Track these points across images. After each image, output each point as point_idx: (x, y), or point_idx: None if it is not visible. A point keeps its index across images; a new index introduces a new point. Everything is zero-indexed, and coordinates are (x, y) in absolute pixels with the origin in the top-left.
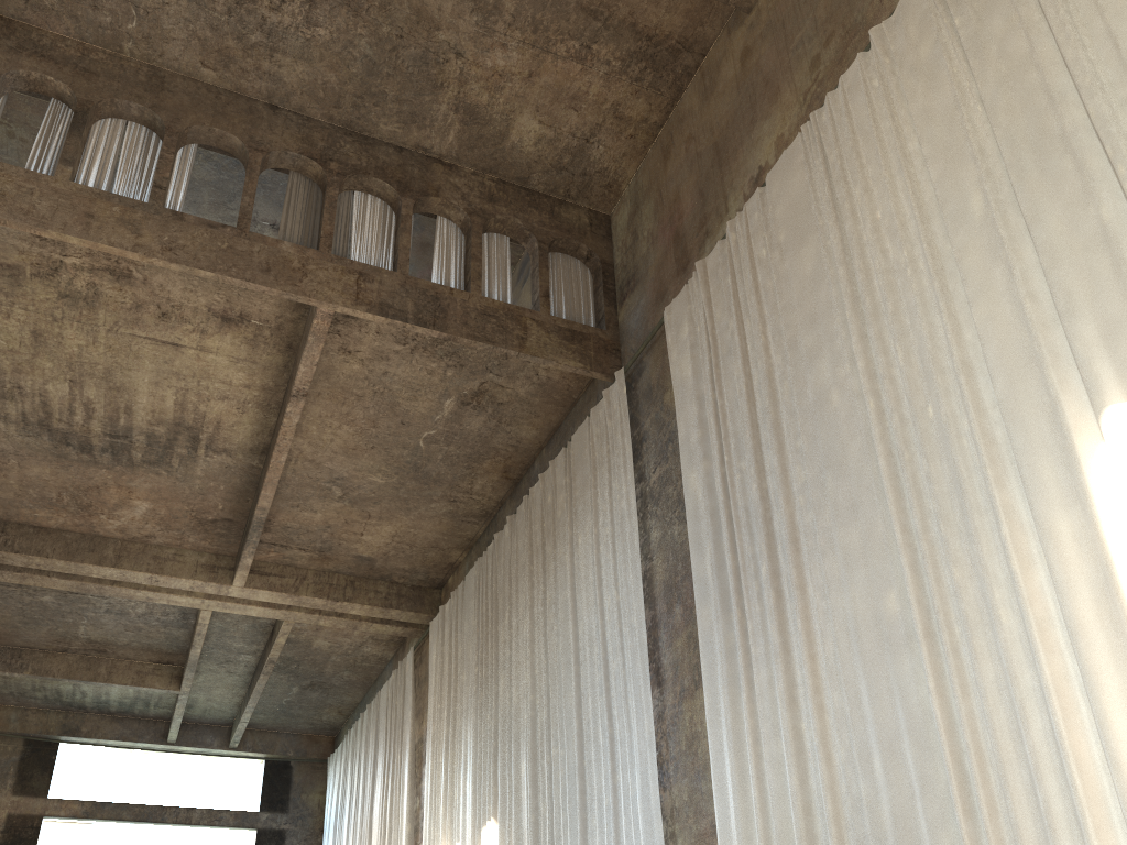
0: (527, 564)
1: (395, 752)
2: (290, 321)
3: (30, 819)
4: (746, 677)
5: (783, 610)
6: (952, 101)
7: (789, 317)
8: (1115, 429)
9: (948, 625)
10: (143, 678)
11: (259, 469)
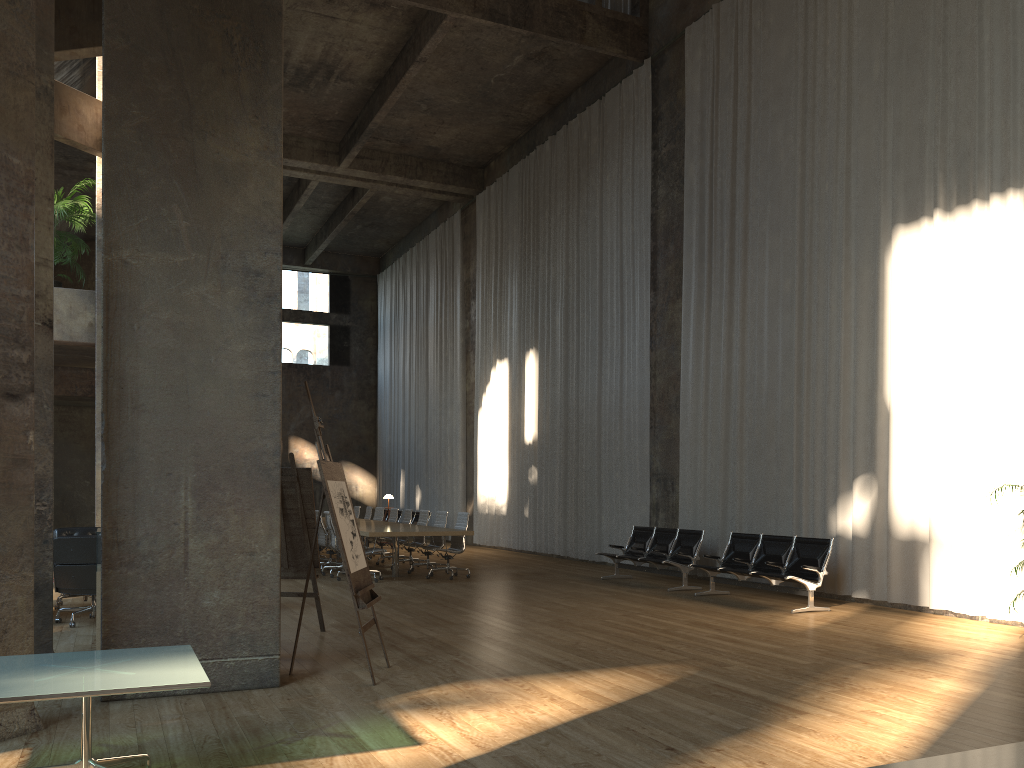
0: (565, 181)
1: (447, 286)
2: (417, 7)
3: None
4: (707, 303)
5: (732, 270)
6: None
7: (766, 84)
8: (896, 236)
9: (809, 305)
10: None
11: (371, 92)
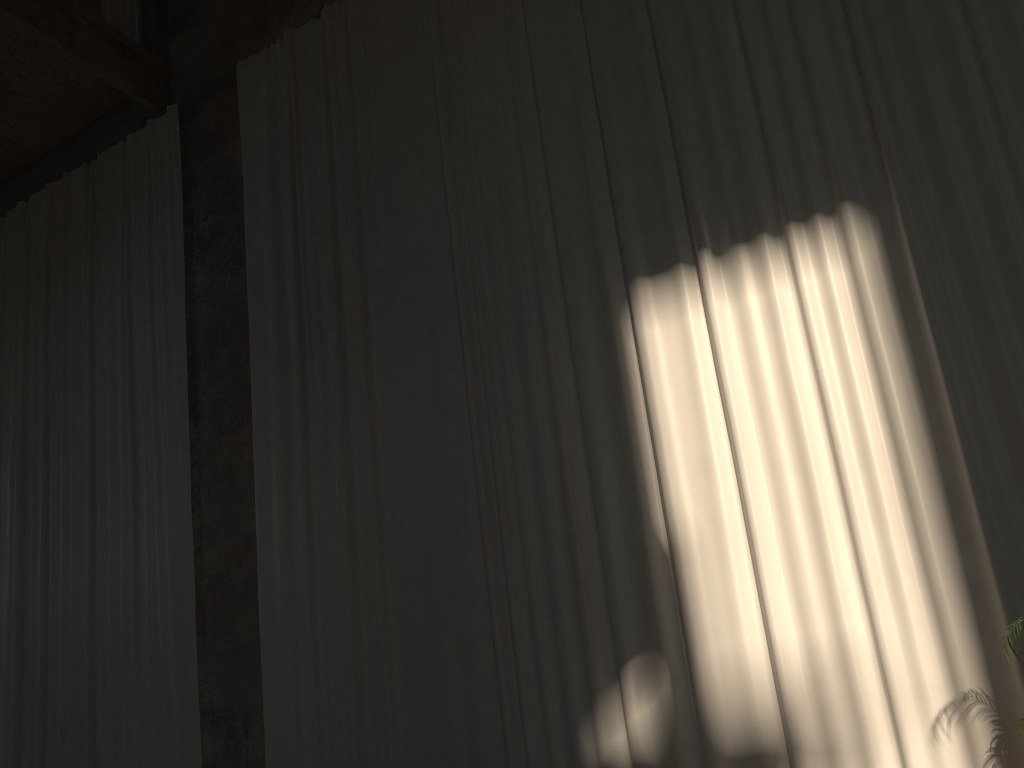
0: (22, 276)
1: None
2: None
3: None
4: (303, 422)
5: (345, 372)
6: None
7: (382, 121)
8: (639, 293)
9: (495, 405)
10: None
11: None
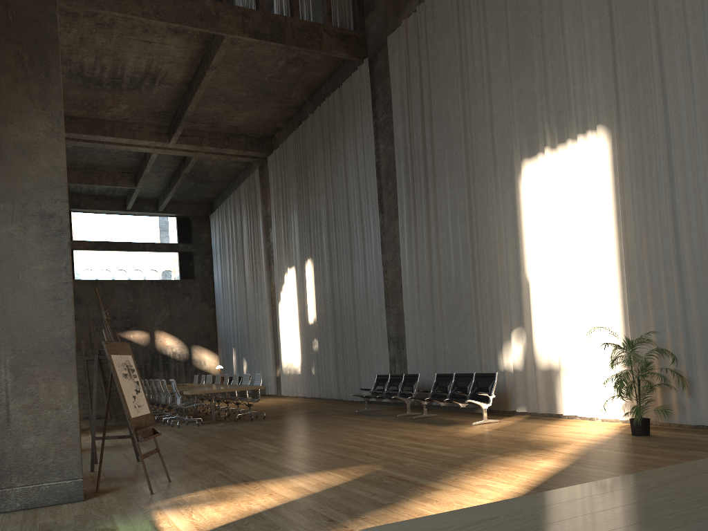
0: (321, 144)
1: (254, 220)
2: (206, 32)
3: None
4: (414, 219)
5: (428, 196)
6: (502, 4)
7: (438, 71)
8: (523, 166)
9: (475, 216)
10: (116, 181)
11: (184, 91)
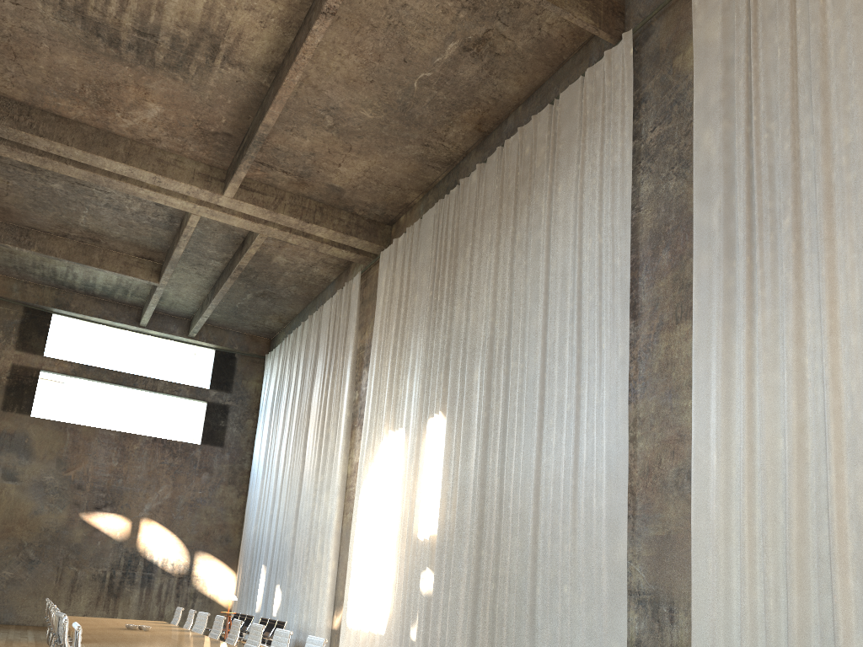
0: (496, 208)
1: (338, 354)
2: None
3: (30, 370)
4: (748, 315)
5: (800, 260)
6: None
7: None
8: None
9: None
10: (129, 268)
11: (265, 88)
